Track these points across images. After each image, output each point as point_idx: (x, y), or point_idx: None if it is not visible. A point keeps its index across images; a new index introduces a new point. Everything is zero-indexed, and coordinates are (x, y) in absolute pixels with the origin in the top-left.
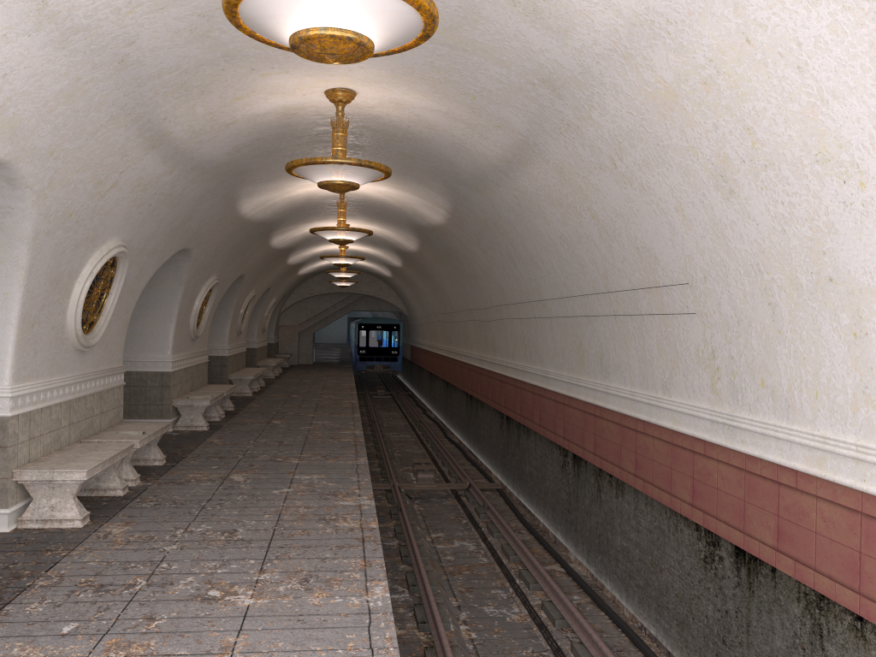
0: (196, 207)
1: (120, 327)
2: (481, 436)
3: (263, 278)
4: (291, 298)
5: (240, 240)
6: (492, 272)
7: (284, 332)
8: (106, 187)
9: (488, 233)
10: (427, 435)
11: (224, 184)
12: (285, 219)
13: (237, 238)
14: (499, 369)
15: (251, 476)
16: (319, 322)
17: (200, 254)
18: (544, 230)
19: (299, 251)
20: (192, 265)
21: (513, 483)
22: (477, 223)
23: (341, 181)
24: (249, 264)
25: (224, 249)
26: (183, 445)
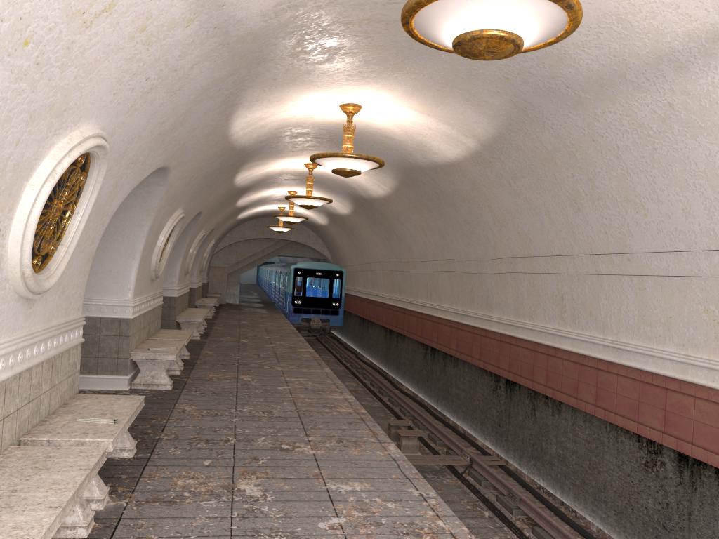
0: (194, 105)
1: (82, 263)
2: (452, 395)
3: (213, 218)
4: (223, 241)
5: (214, 169)
6: (515, 218)
7: (214, 273)
8: (95, 7)
9: (545, 168)
10: (377, 386)
11: (235, 76)
12: (262, 150)
13: (213, 165)
14: (498, 327)
15: (266, 483)
16: (247, 264)
17: (176, 178)
18: (704, 155)
19: (251, 193)
20: (165, 191)
21: (520, 460)
22: (530, 156)
23: (506, 33)
24: (209, 201)
25: (197, 177)
26: (150, 415)
